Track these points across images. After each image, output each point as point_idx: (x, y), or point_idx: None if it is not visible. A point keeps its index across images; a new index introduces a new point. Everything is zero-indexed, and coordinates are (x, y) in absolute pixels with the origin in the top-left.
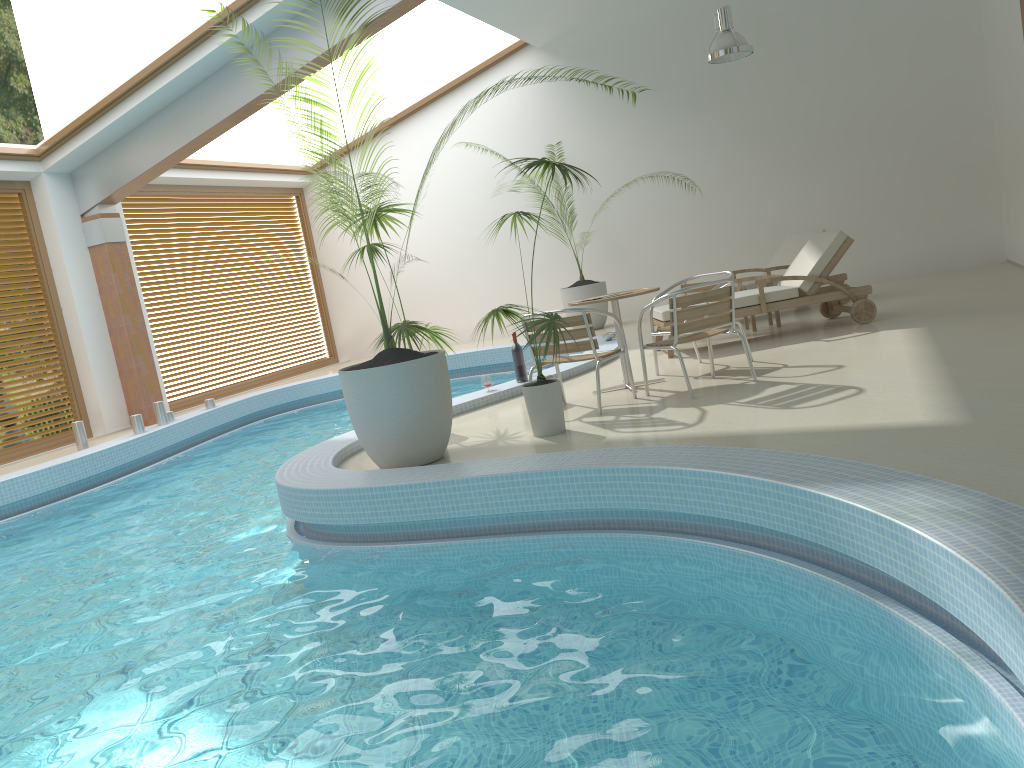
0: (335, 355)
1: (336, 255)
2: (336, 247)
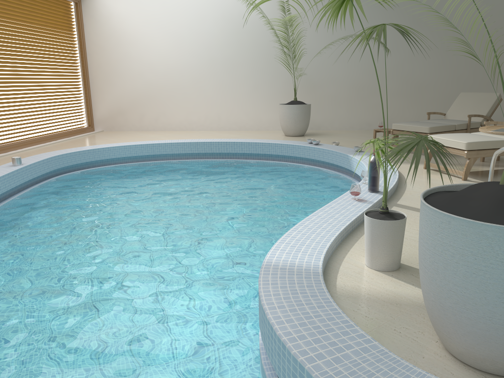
0: (92, 125)
1: (102, 53)
2: (103, 47)
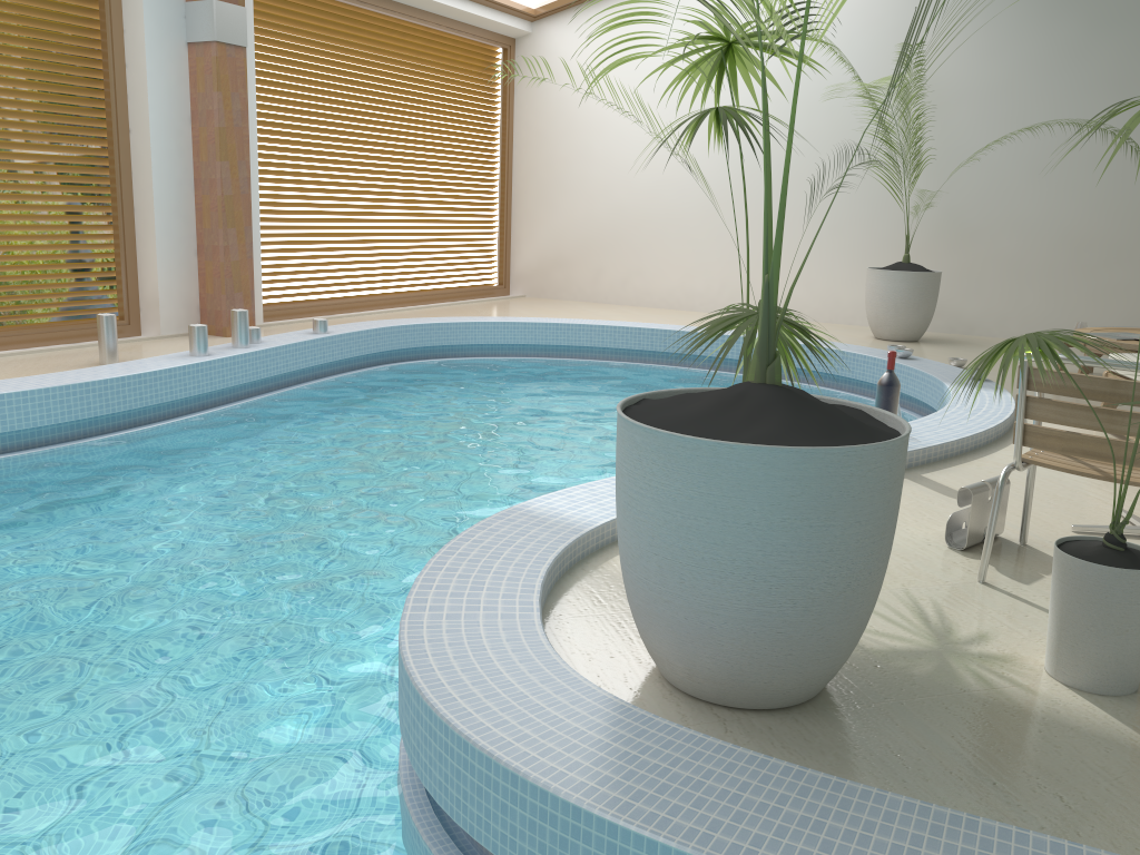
0: (506, 284)
1: (540, 145)
2: (543, 134)
